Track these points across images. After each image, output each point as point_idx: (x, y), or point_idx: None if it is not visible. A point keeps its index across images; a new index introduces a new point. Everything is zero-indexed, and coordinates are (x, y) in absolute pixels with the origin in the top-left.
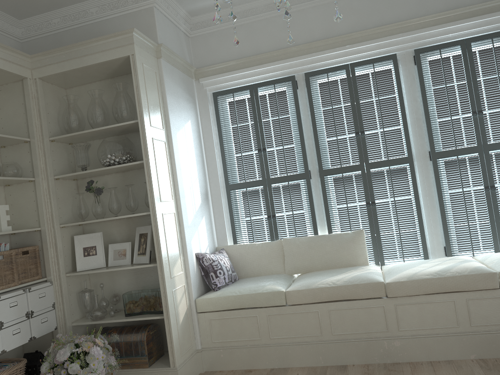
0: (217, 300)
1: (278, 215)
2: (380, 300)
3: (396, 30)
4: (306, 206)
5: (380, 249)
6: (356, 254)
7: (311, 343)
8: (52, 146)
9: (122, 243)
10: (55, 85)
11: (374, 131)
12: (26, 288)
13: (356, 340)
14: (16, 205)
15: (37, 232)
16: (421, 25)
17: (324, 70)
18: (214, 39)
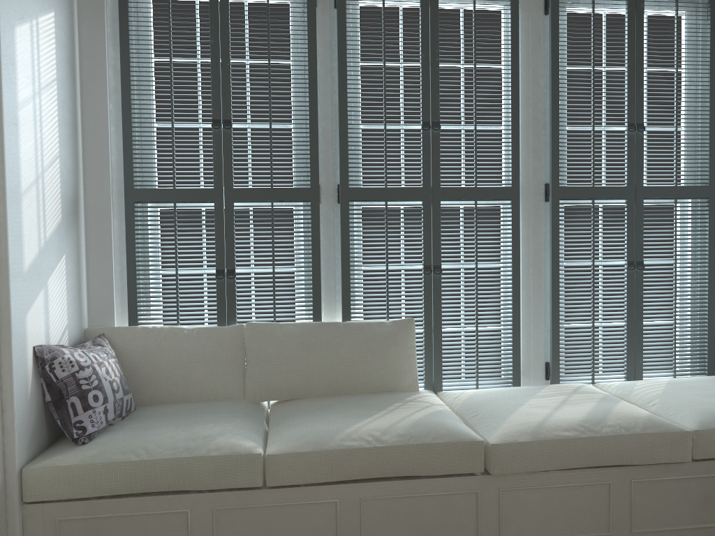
0: (85, 472)
1: (241, 271)
2: (471, 479)
3: None
4: (300, 259)
5: (437, 360)
6: (399, 368)
7: None
8: None
9: None
10: None
11: (454, 127)
12: None
13: None
14: None
15: None
16: None
17: None
18: None
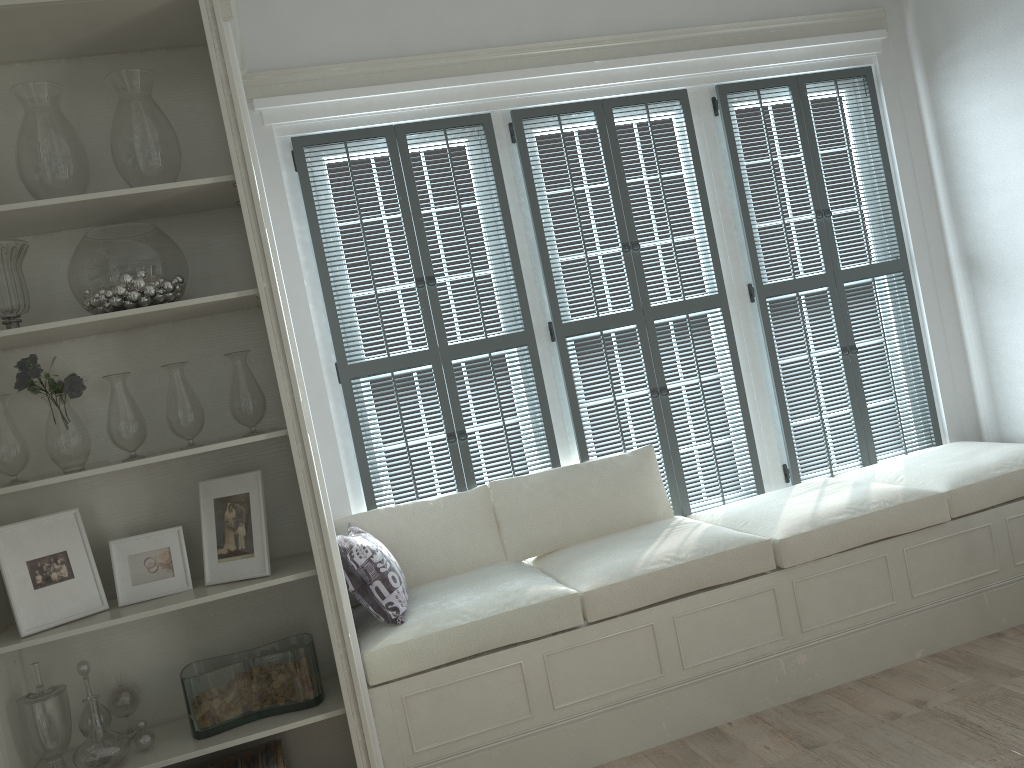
0: (422, 645)
1: (471, 431)
2: (766, 578)
3: (683, 43)
4: (523, 407)
5: (681, 483)
6: (651, 497)
7: (643, 697)
8: None
9: (154, 534)
10: None
11: (649, 243)
12: None
13: (729, 669)
14: None
15: None
16: (725, 39)
17: (553, 107)
18: (287, 6)
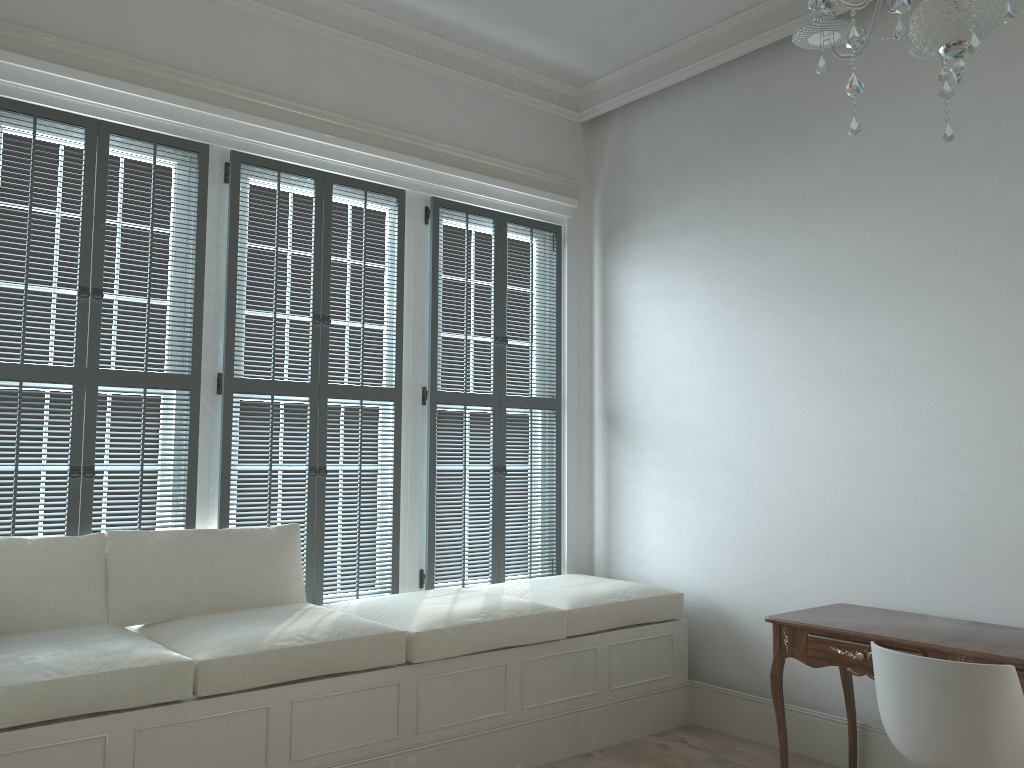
0: None
1: (101, 469)
2: (394, 671)
3: (411, 149)
4: (168, 457)
5: (319, 570)
6: (288, 578)
7: None
8: None
9: None
10: None
11: (339, 322)
12: None
13: (338, 766)
14: None
15: None
16: (448, 159)
17: (275, 162)
18: None
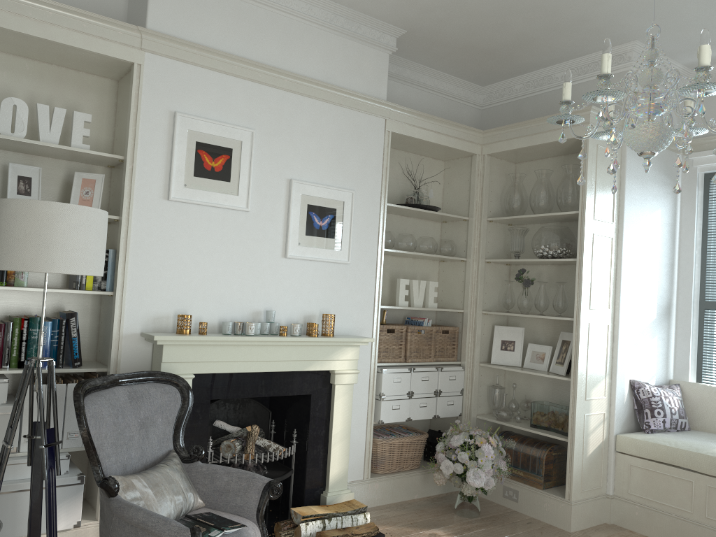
0: (643, 444)
1: None
2: None
3: None
4: None
5: None
6: None
7: None
8: (489, 226)
9: (542, 346)
10: (504, 160)
11: None
12: (439, 367)
13: None
14: (446, 282)
15: (460, 314)
16: None
17: None
18: None
